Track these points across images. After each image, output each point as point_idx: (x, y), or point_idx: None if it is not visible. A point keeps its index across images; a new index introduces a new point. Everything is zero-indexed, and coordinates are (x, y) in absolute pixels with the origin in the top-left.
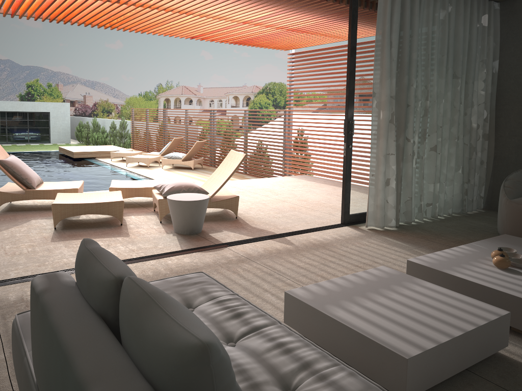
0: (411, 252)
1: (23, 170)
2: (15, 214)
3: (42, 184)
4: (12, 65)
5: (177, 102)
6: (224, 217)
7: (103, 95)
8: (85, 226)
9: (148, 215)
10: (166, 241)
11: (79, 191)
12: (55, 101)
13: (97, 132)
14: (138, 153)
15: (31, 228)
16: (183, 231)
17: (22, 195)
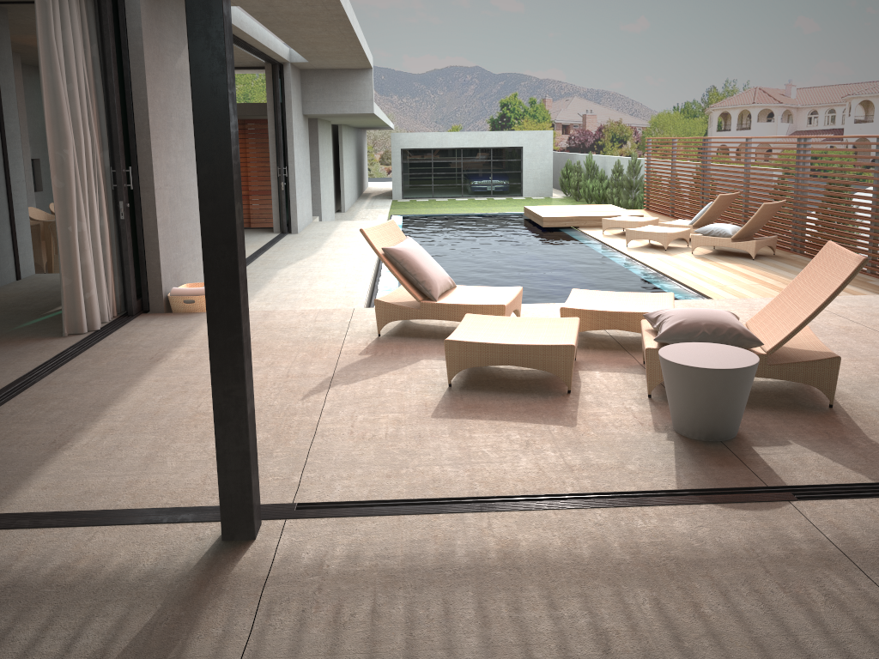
0: None
1: (420, 266)
2: (402, 342)
3: (453, 289)
4: (482, 75)
5: (743, 118)
6: (798, 399)
7: (613, 113)
8: (502, 386)
9: (628, 373)
10: (649, 452)
11: (508, 310)
12: (540, 127)
13: (593, 178)
14: (651, 221)
15: (413, 379)
16: (692, 433)
17: (416, 311)
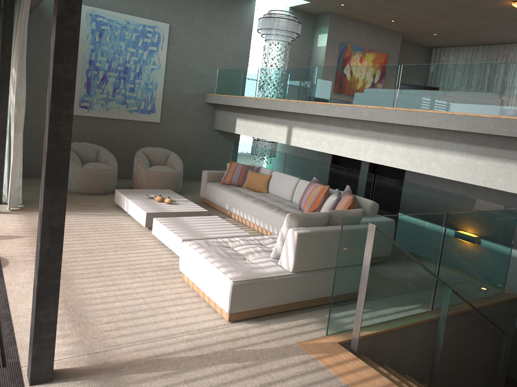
0: (82, 215)
1: None
2: None
3: None
4: None
5: None
6: None
7: None
8: None
9: None
10: None
11: None
12: None
13: None
14: None
15: None
16: None
17: None
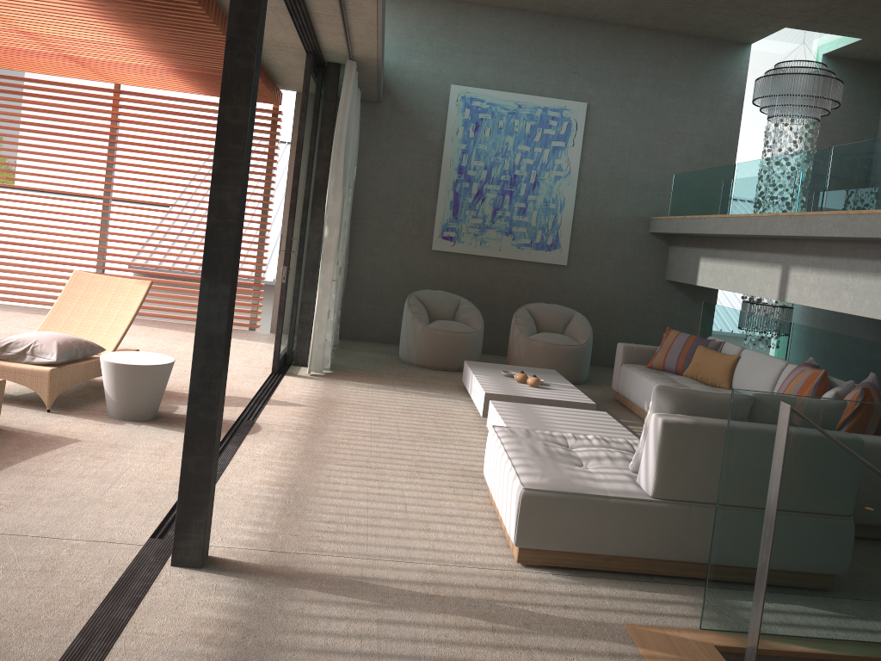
0: (402, 392)
1: None
2: None
3: None
4: None
5: None
6: None
7: None
8: None
9: None
10: (155, 433)
11: None
12: None
13: None
14: None
15: None
16: (145, 416)
17: None
